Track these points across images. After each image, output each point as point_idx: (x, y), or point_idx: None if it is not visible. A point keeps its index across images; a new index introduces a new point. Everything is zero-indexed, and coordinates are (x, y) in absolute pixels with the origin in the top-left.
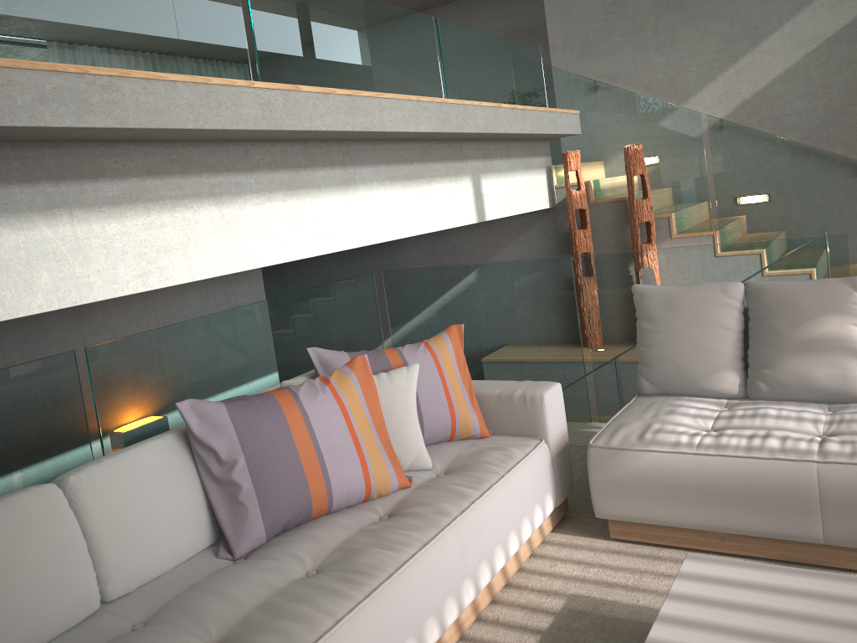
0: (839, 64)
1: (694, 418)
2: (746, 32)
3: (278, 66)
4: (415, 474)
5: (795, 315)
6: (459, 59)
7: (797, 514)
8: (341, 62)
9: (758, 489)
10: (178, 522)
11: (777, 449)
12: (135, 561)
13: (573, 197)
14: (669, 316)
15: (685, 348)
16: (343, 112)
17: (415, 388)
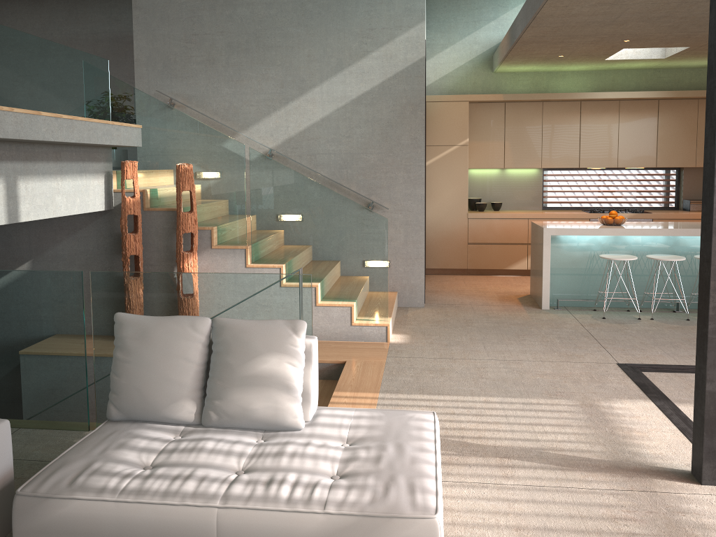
0: (359, 121)
1: (140, 452)
2: (296, 82)
3: None
4: None
5: (245, 352)
6: None
7: None
8: None
9: (168, 534)
10: None
11: (190, 493)
12: None
13: (127, 203)
14: (141, 346)
15: (151, 378)
16: None
17: None
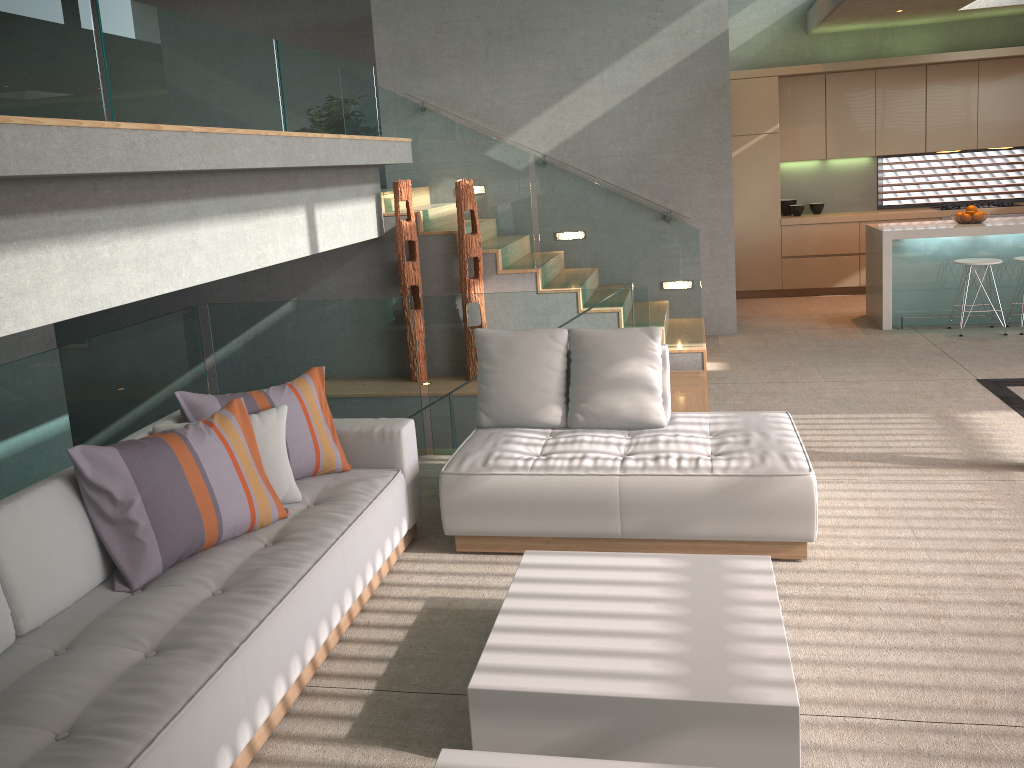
0: (650, 114)
1: (526, 446)
2: (571, 72)
3: (129, 97)
4: (288, 506)
5: (607, 358)
6: (297, 83)
7: (603, 516)
8: (188, 91)
9: (576, 499)
10: (75, 561)
11: (590, 467)
12: (42, 597)
13: (403, 228)
14: (506, 357)
15: (519, 386)
16: (199, 150)
17: (285, 428)
